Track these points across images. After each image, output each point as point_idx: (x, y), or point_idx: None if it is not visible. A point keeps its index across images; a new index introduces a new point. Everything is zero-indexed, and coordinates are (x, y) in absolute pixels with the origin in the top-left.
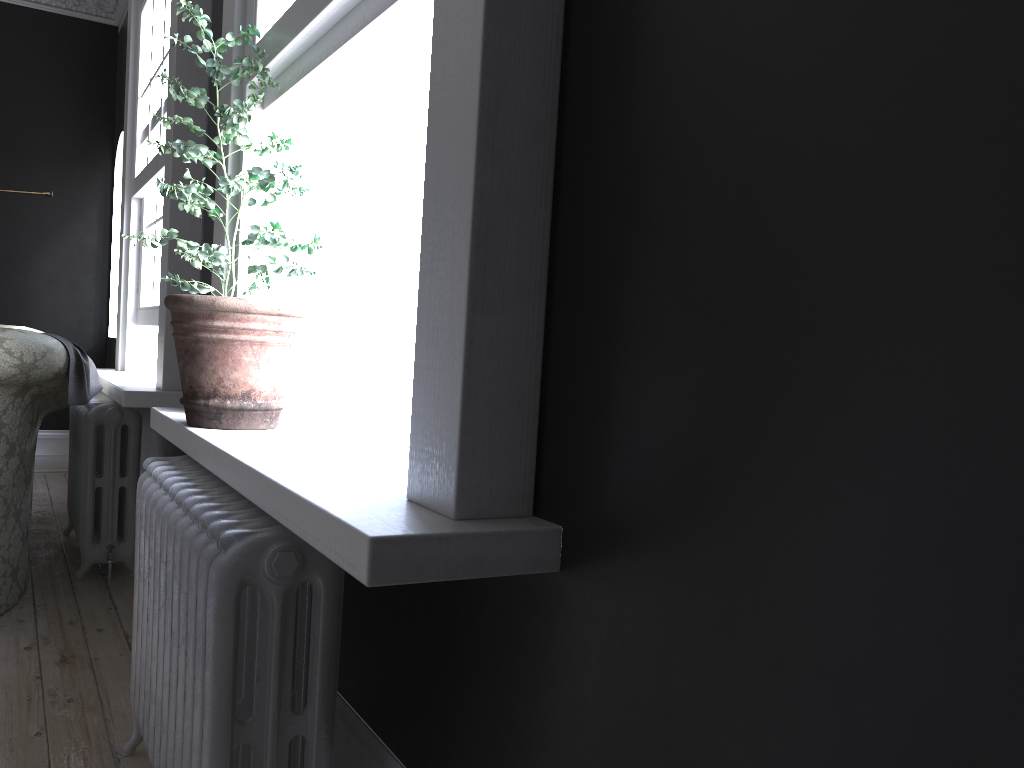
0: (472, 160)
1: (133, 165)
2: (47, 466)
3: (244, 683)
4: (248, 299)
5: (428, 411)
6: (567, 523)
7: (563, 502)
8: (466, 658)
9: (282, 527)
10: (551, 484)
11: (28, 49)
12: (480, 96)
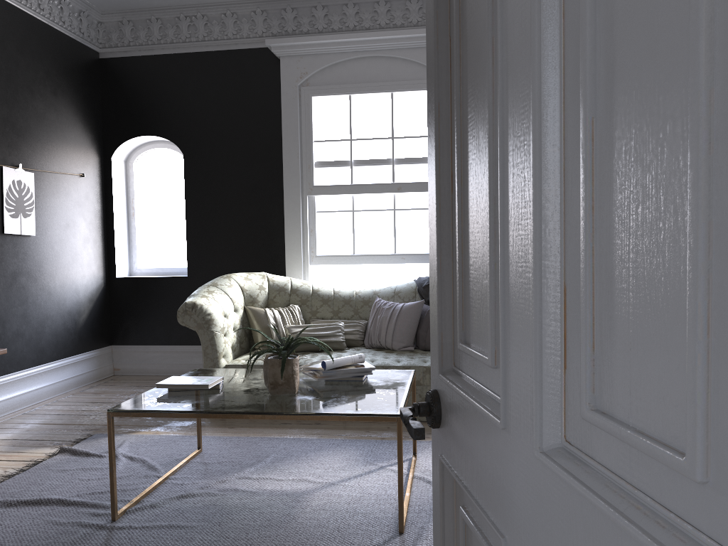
0: None
1: (310, 178)
2: (96, 377)
3: None
4: None
5: None
6: None
7: None
8: None
9: None
10: None
11: (66, 65)
12: None
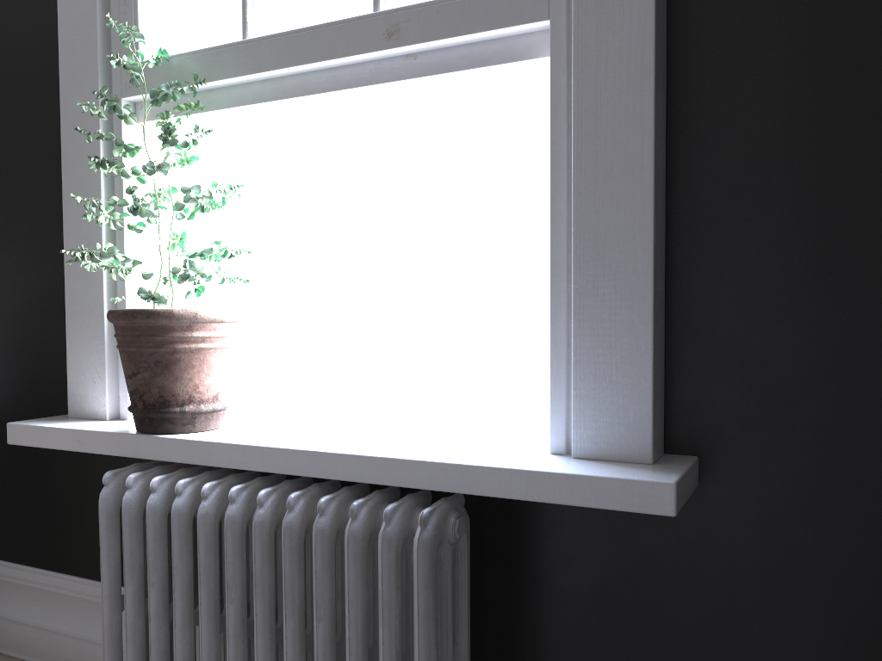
0: (650, 222)
1: None
2: None
3: (405, 636)
4: (222, 309)
5: (602, 393)
6: (704, 453)
7: (697, 440)
8: (580, 564)
9: (445, 499)
10: (681, 430)
11: None
12: (654, 179)
